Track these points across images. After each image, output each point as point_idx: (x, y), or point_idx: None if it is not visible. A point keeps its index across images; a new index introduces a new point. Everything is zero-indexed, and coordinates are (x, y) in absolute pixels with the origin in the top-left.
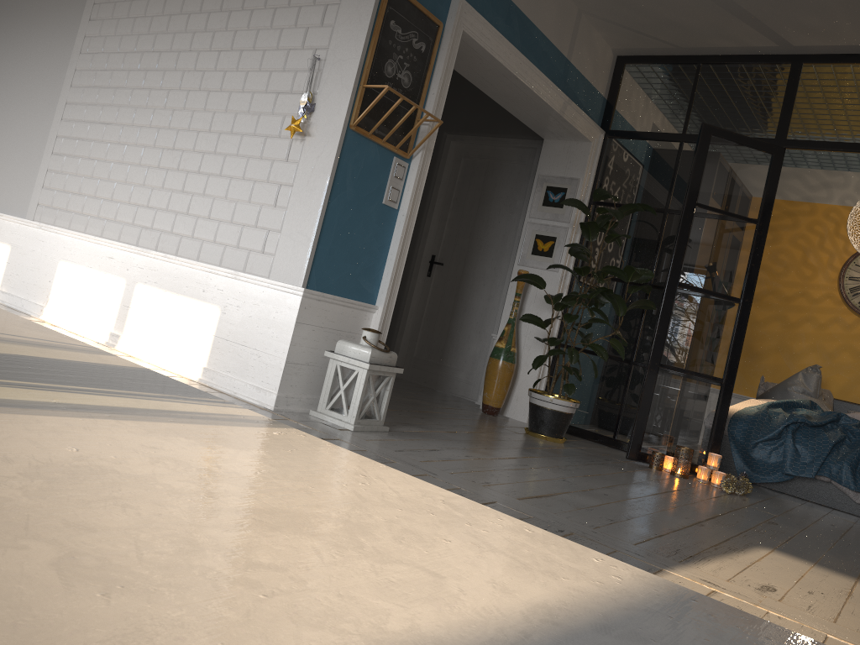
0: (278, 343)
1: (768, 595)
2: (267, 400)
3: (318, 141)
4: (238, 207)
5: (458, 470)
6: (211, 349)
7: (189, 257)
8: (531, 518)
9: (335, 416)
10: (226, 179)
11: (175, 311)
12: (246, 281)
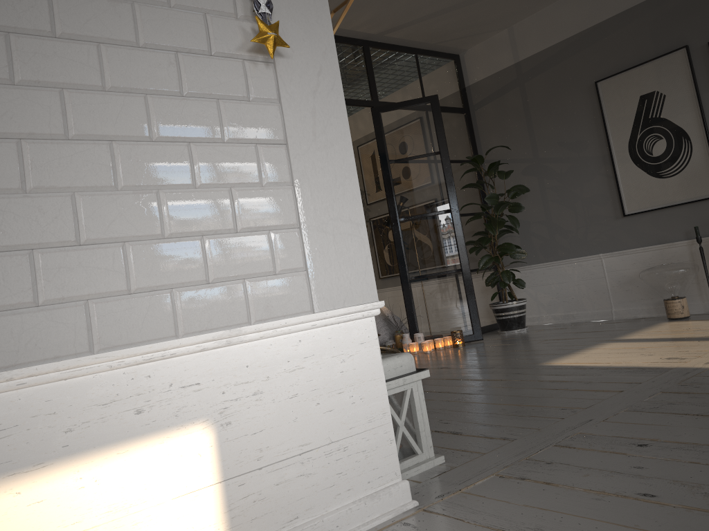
0: (368, 407)
1: (693, 357)
2: (397, 499)
3: (303, 66)
4: (169, 200)
5: (538, 418)
6: (228, 512)
7: (57, 355)
8: (670, 391)
9: (409, 464)
10: (97, 144)
11: (53, 509)
12: (259, 338)
